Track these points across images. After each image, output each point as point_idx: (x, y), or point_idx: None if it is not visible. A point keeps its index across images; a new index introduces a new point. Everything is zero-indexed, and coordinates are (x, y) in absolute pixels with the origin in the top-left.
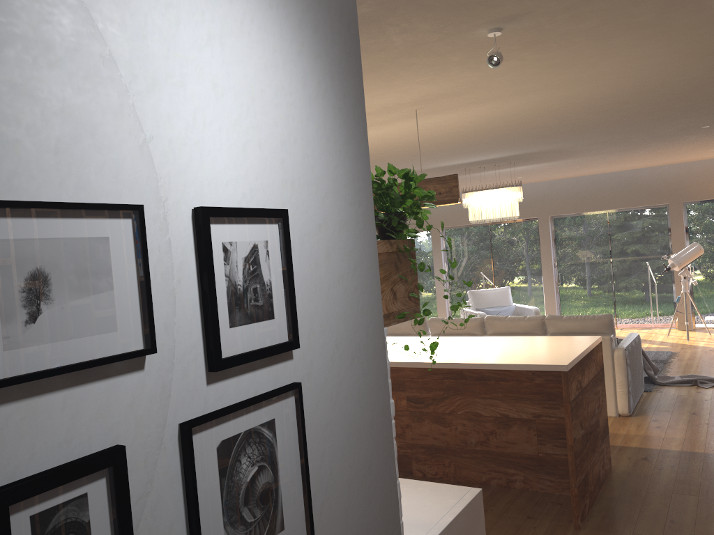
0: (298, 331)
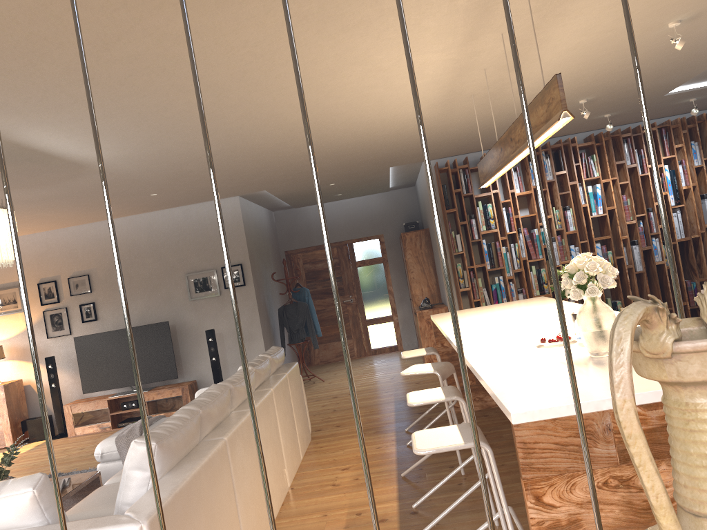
0: None
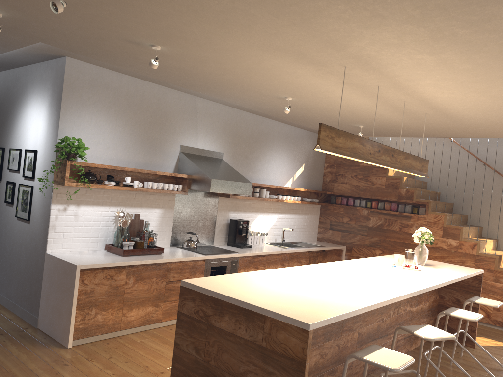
0: (32, 175)
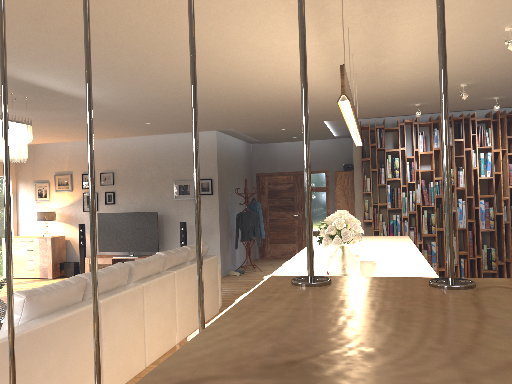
0: None
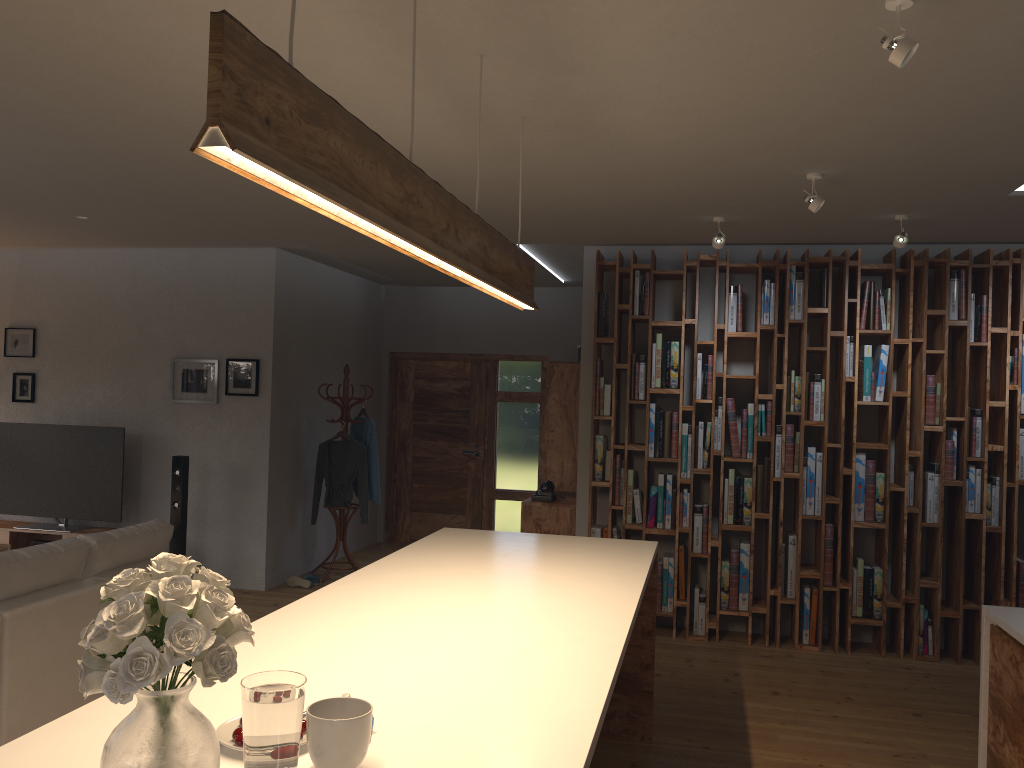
0: None
